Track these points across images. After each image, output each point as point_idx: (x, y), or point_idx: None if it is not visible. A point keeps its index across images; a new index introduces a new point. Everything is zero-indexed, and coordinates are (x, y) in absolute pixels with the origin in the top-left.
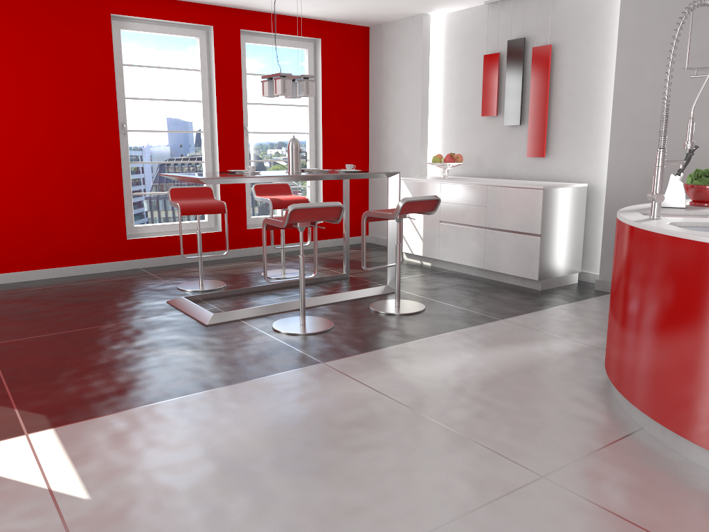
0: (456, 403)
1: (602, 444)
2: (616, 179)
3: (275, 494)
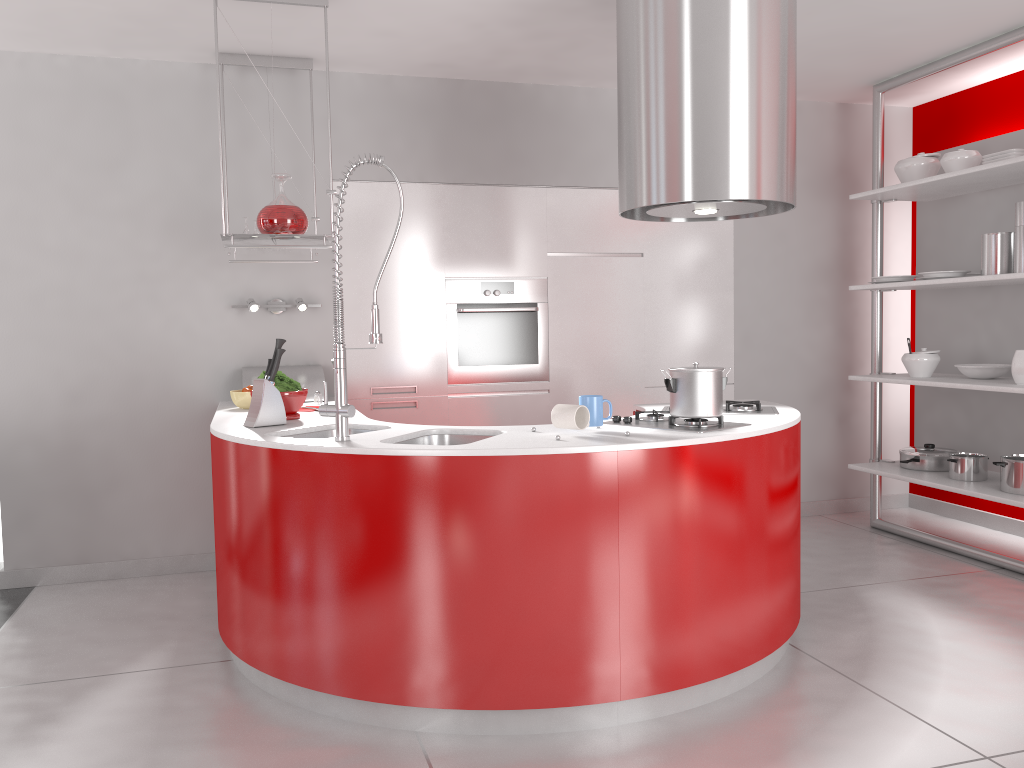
0: None
1: None
2: (15, 398)
3: None
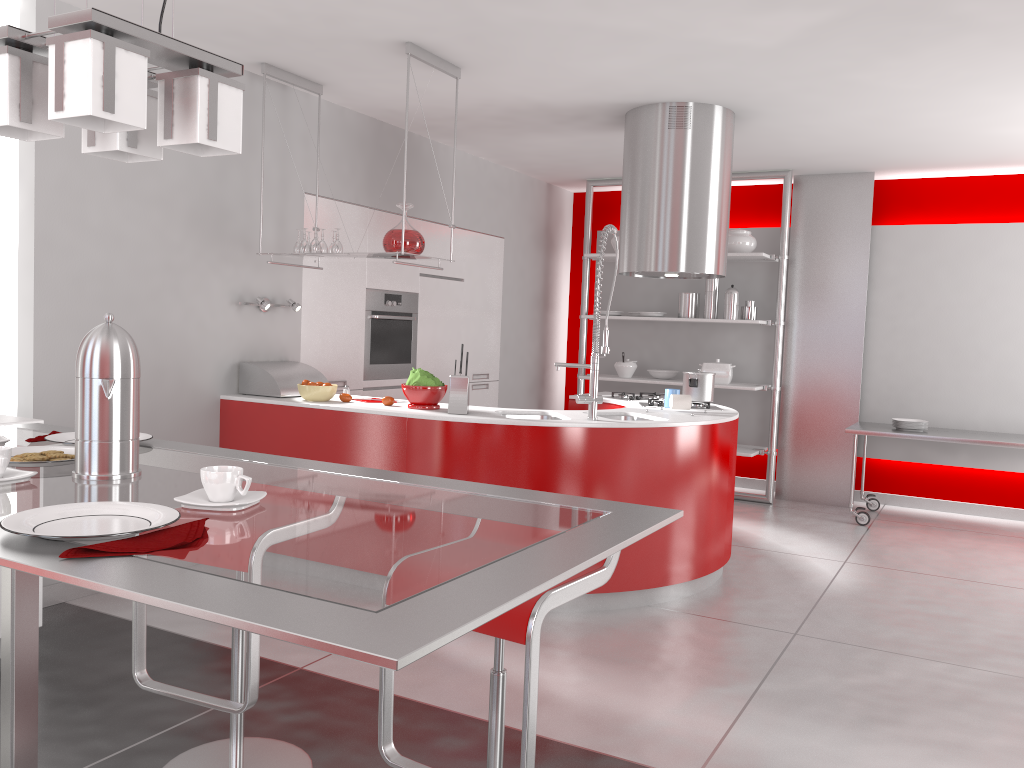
0: (704, 671)
1: (702, 617)
2: (53, 392)
3: (1023, 721)
